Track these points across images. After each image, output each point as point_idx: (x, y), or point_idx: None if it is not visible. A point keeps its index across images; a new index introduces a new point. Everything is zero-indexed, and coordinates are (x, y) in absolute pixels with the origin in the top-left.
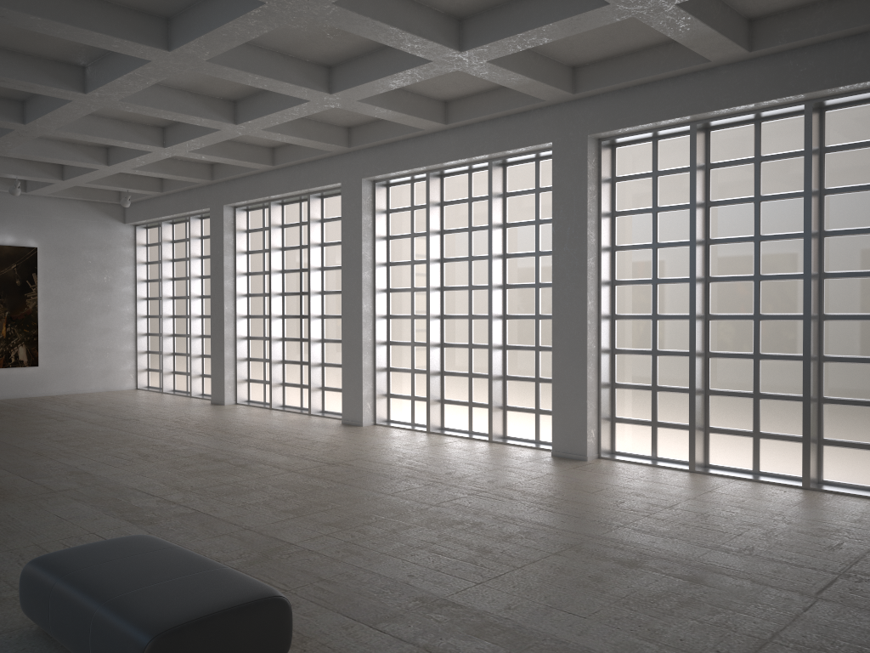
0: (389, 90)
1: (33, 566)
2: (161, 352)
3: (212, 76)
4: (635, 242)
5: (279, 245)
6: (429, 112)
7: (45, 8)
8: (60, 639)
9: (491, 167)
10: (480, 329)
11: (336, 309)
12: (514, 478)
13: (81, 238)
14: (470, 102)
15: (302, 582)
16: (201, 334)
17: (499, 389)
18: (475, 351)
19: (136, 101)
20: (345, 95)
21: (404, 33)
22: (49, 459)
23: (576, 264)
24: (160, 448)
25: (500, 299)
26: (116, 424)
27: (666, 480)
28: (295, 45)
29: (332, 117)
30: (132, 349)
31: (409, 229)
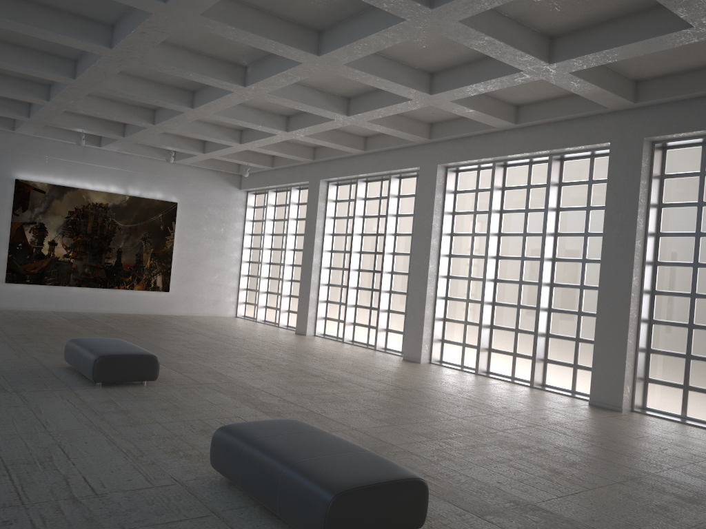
0: (479, 93)
1: (224, 431)
2: (257, 290)
3: (344, 76)
4: (678, 230)
5: (361, 213)
6: (503, 113)
7: (238, 21)
8: (247, 489)
9: (551, 161)
10: (528, 293)
11: (403, 267)
12: (562, 418)
13: (208, 198)
14: (539, 107)
15: None
16: (291, 279)
17: (542, 344)
18: (522, 311)
19: (279, 94)
20: (442, 96)
21: (508, 47)
22: (189, 360)
23: (624, 245)
24: (267, 361)
25: (549, 270)
26: (229, 341)
27: (700, 437)
28: (410, 55)
29: (420, 114)
30: (236, 285)
31: (472, 207)
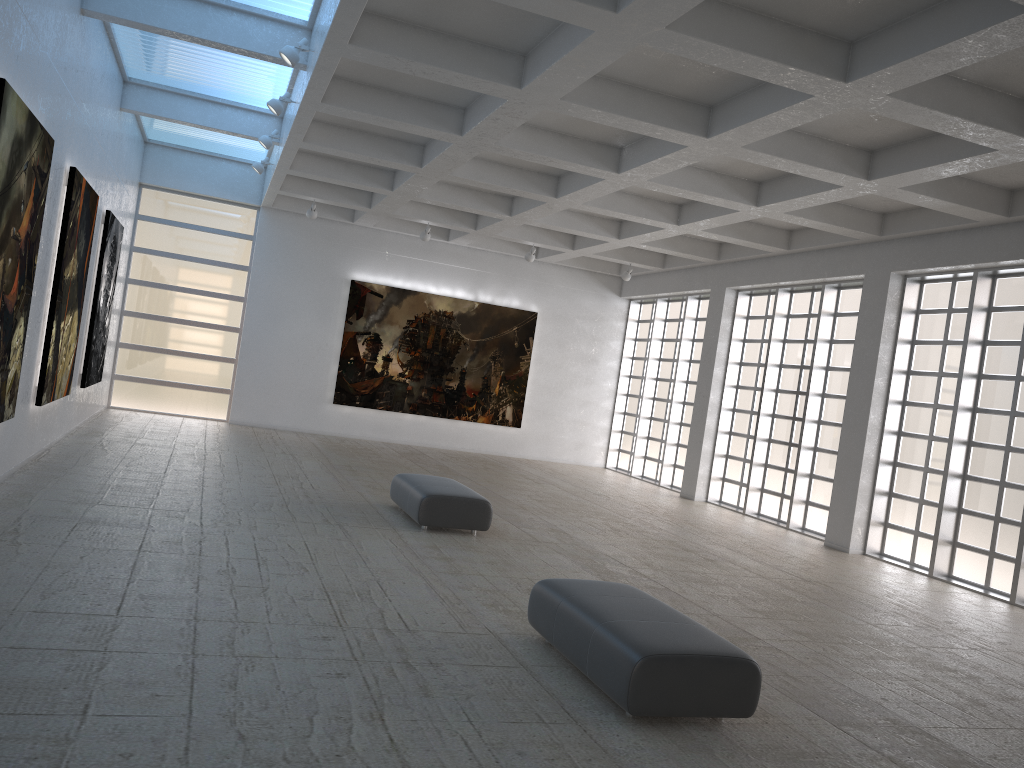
0: (939, 178)
1: (543, 584)
2: (634, 434)
3: (744, 160)
4: None
5: (781, 336)
6: (987, 202)
7: (605, 102)
8: (560, 647)
9: None
10: (1018, 465)
11: (836, 415)
12: None
13: (577, 307)
14: None
15: (768, 671)
16: (680, 421)
17: None
18: (1007, 491)
19: (662, 181)
20: (885, 182)
21: (966, 122)
22: (531, 514)
23: None
24: (629, 526)
25: None
26: (588, 496)
27: None
28: (836, 130)
29: (865, 202)
30: (607, 426)
31: (941, 334)
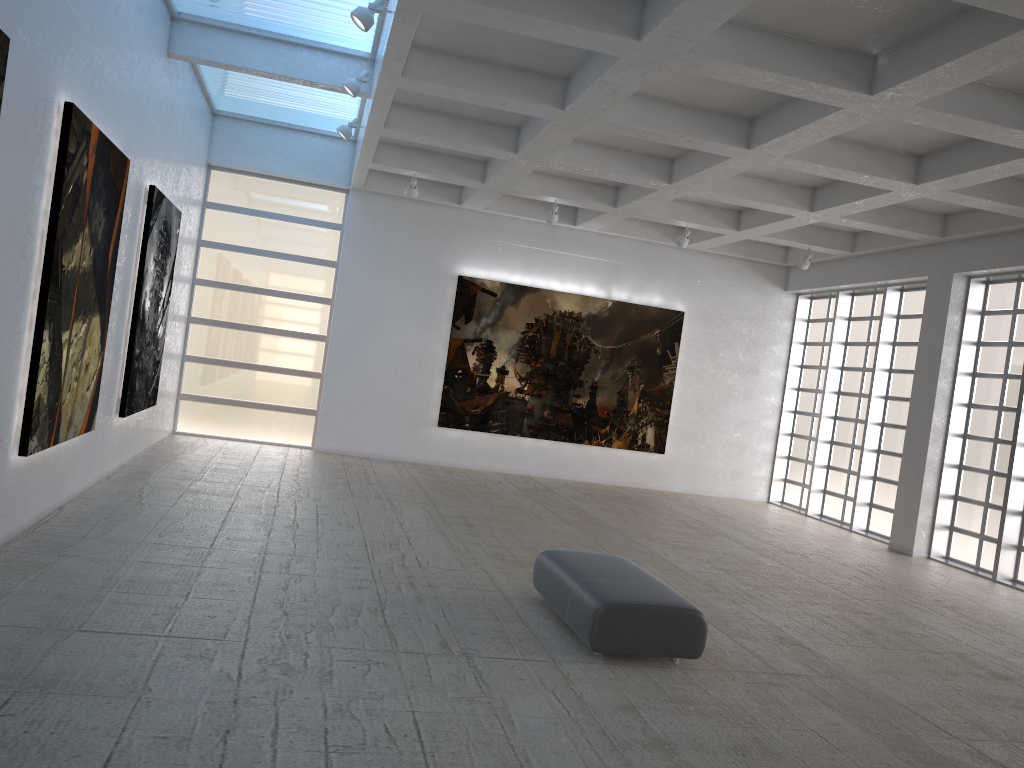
0: None
1: None
2: (807, 461)
3: None
4: None
5: None
6: None
7: None
8: None
9: None
10: None
11: None
12: None
13: (732, 305)
14: None
15: None
16: (877, 448)
17: None
18: None
19: (936, 106)
20: None
21: None
22: (732, 602)
23: None
24: (878, 621)
25: None
26: (782, 558)
27: None
28: None
29: None
30: (770, 450)
31: None
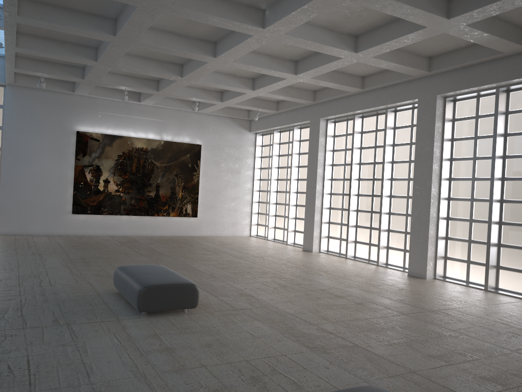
0: (502, 12)
1: None
2: (266, 214)
3: (363, 5)
4: None
5: (359, 145)
6: (515, 37)
7: None
8: None
9: None
10: None
11: (402, 191)
12: None
13: (225, 140)
14: None
15: None
16: (295, 204)
17: None
18: None
19: (294, 35)
20: (460, 20)
21: None
22: (221, 281)
23: None
24: (290, 281)
25: None
26: (251, 259)
27: None
28: None
29: (422, 48)
30: (249, 210)
31: (472, 133)
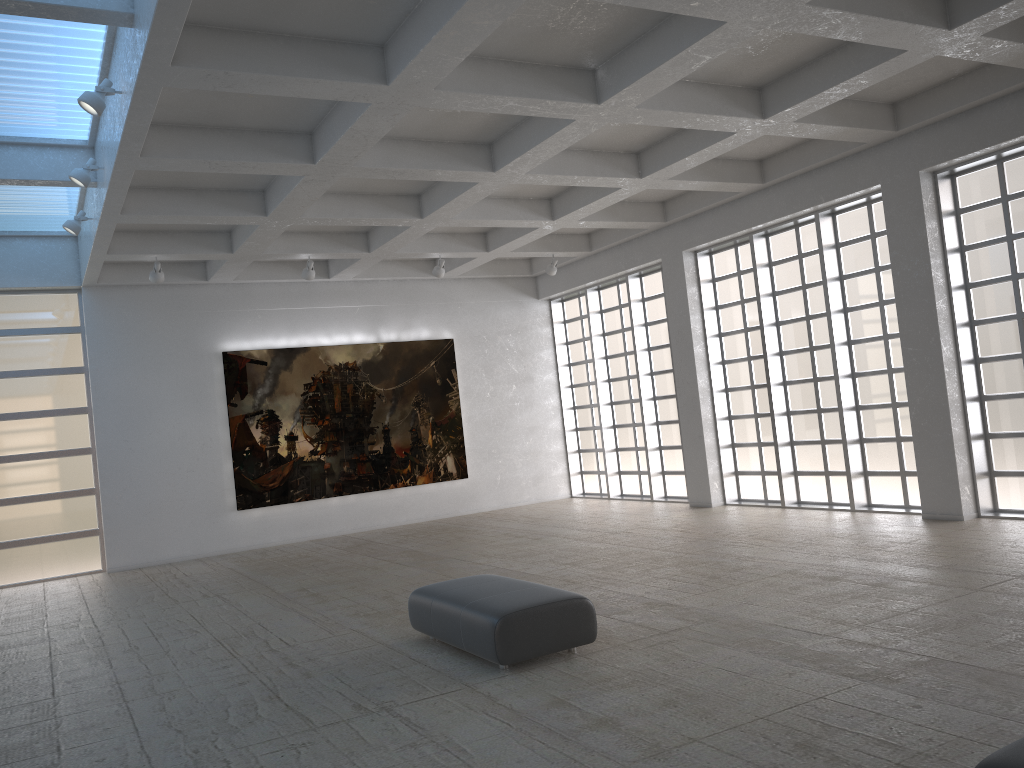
0: None
1: None
2: (597, 449)
3: (795, 32)
4: None
5: (769, 289)
6: None
7: None
8: None
9: None
10: None
11: (874, 362)
12: None
13: (495, 322)
14: None
15: None
16: (655, 421)
17: None
18: None
19: (652, 105)
20: (971, 27)
21: None
22: (592, 587)
23: None
24: (716, 566)
25: None
26: (611, 539)
27: None
28: None
29: (880, 90)
30: (562, 448)
31: (1000, 230)
